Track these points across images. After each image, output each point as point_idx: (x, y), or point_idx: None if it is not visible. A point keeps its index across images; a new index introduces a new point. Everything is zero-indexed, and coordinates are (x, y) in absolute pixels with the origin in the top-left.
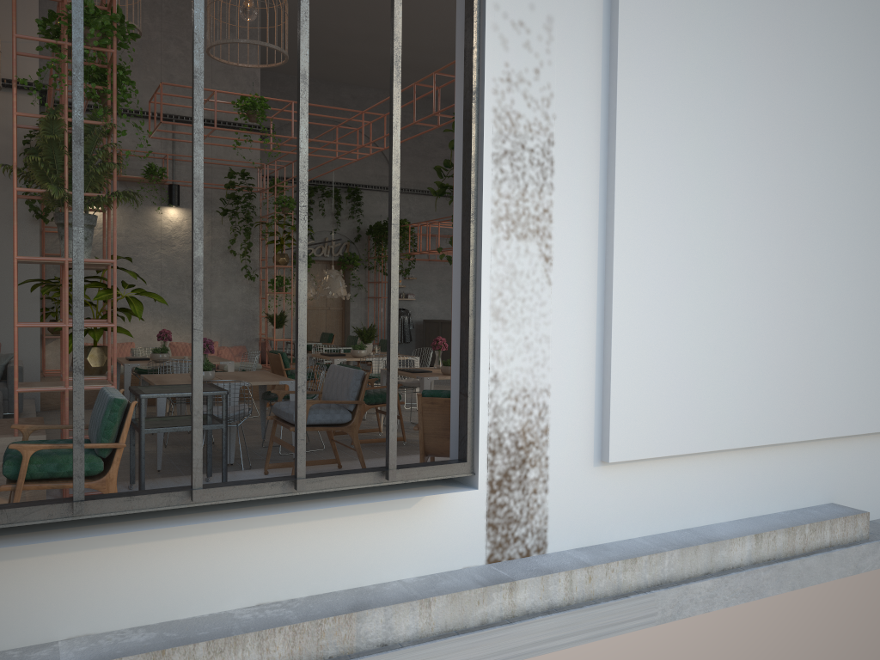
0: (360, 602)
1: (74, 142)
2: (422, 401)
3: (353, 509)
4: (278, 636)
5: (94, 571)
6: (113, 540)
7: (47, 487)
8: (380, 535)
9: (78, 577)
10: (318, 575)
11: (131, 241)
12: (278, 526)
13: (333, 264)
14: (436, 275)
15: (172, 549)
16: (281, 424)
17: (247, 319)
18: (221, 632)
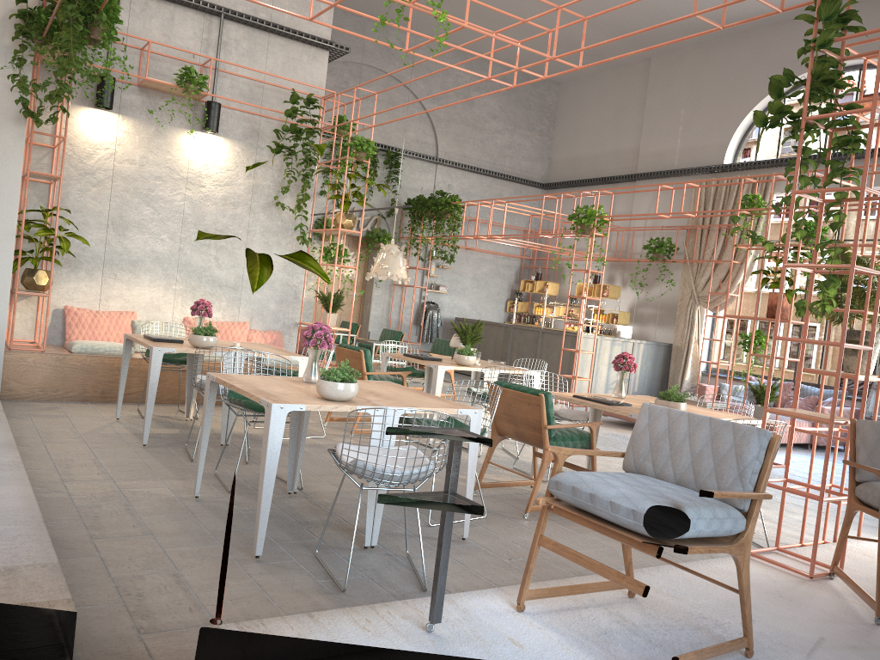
0: None
1: None
2: None
3: None
4: None
5: None
6: None
7: None
8: None
9: None
10: None
11: (147, 172)
12: None
13: (393, 237)
14: (472, 267)
15: None
16: (576, 521)
17: (286, 296)
18: None
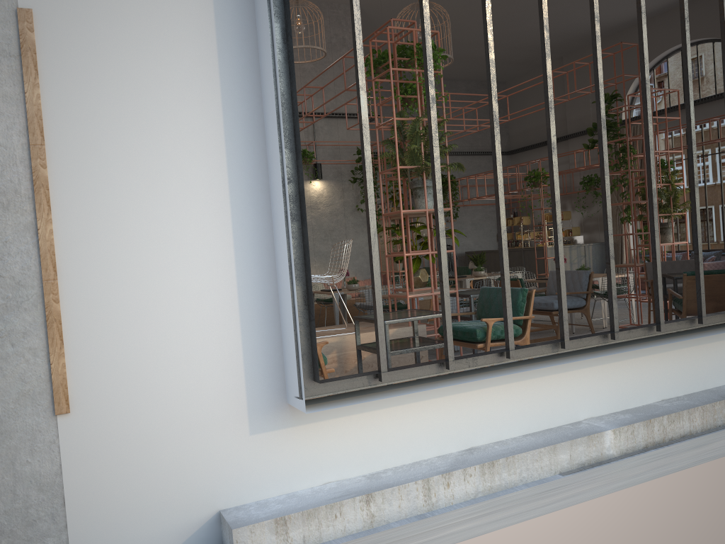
0: (722, 395)
1: (602, 127)
2: (686, 279)
3: (699, 341)
4: (696, 412)
5: (592, 380)
6: (598, 361)
7: (498, 345)
8: (713, 357)
9: (585, 383)
10: (687, 382)
11: None
12: (667, 352)
13: None
14: (470, 216)
15: (623, 366)
16: None
17: None
18: (667, 411)
